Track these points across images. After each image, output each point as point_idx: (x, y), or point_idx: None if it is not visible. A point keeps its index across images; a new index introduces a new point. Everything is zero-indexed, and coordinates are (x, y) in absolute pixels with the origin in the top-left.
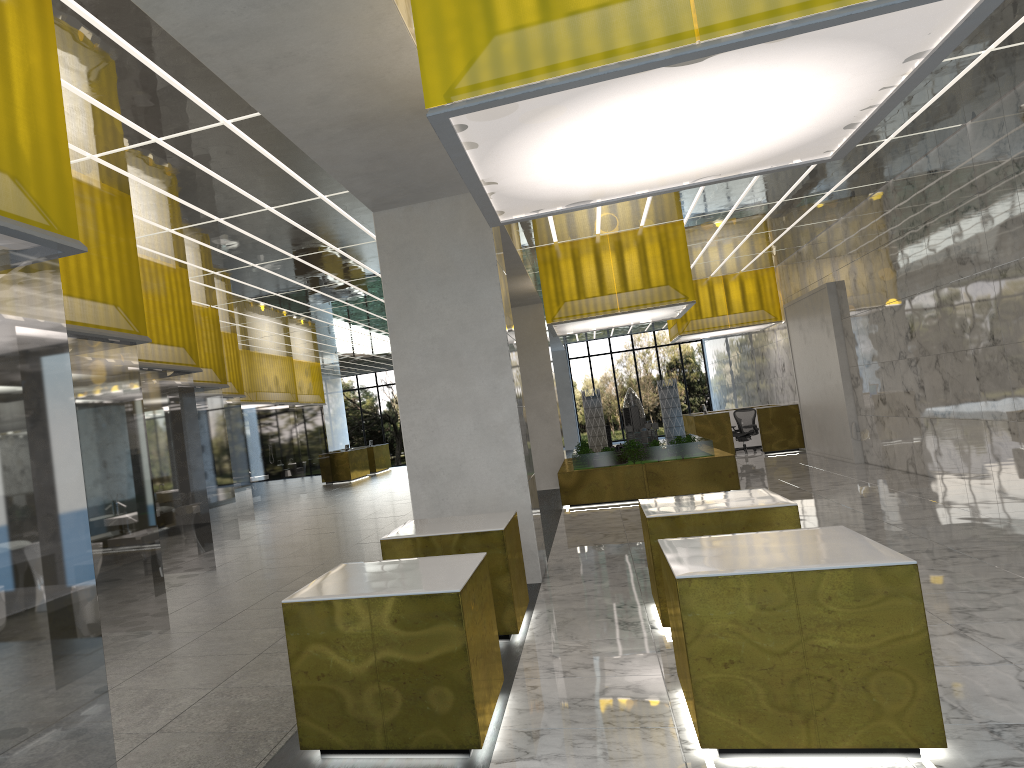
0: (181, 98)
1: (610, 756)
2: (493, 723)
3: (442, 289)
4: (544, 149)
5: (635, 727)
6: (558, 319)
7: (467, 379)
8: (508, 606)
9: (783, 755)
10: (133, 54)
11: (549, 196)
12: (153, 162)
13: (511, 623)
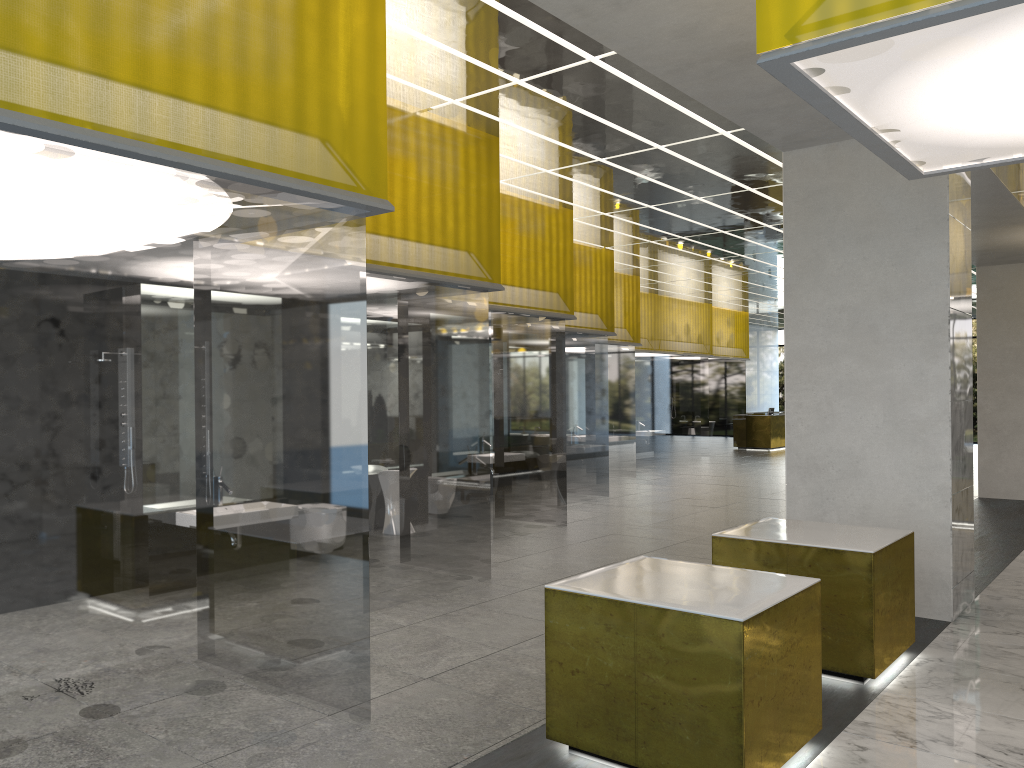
0: (538, 38)
1: None
2: None
3: (863, 247)
4: (959, 88)
5: None
6: None
7: (882, 360)
8: (865, 644)
9: None
10: None
11: (992, 142)
12: (517, 104)
13: (866, 664)
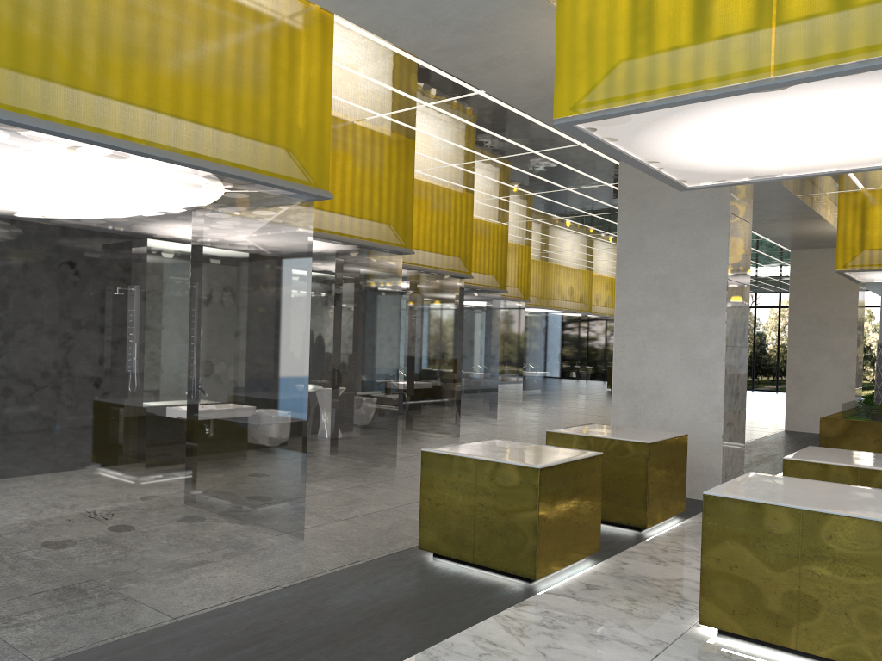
0: (440, 77)
1: (632, 612)
2: (568, 573)
3: (672, 233)
4: (684, 141)
5: (673, 604)
6: (850, 267)
7: (681, 315)
8: (642, 504)
9: (770, 649)
10: (398, 52)
11: (723, 171)
12: (428, 119)
13: (642, 518)
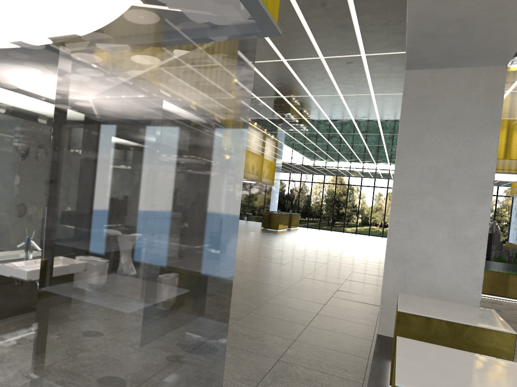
0: None
1: None
2: None
3: (448, 133)
4: None
5: None
6: None
7: (451, 200)
8: None
9: None
10: None
11: None
12: None
13: None
